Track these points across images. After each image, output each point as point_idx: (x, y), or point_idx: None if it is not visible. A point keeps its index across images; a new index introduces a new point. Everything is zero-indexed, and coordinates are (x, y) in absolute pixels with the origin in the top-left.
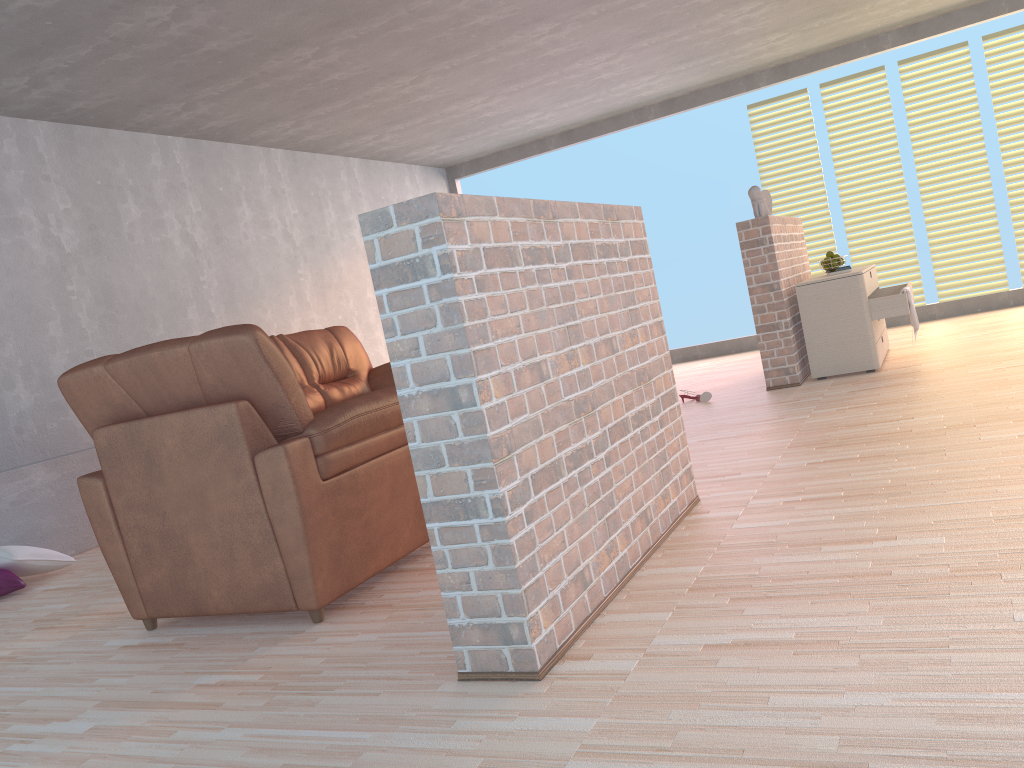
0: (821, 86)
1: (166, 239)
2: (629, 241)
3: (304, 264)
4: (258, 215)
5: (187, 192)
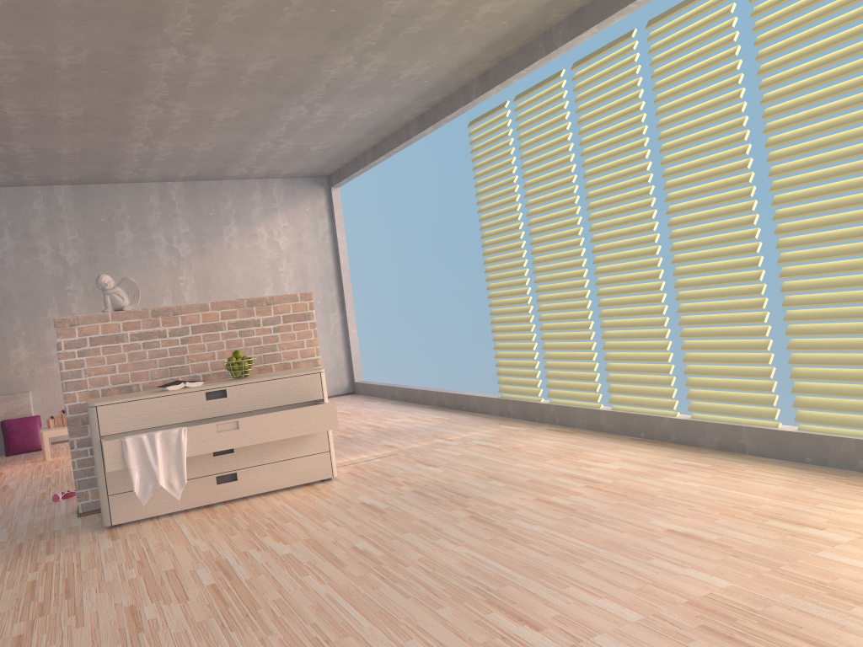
0: (514, 99)
1: None
2: None
3: (76, 281)
4: (23, 243)
5: None
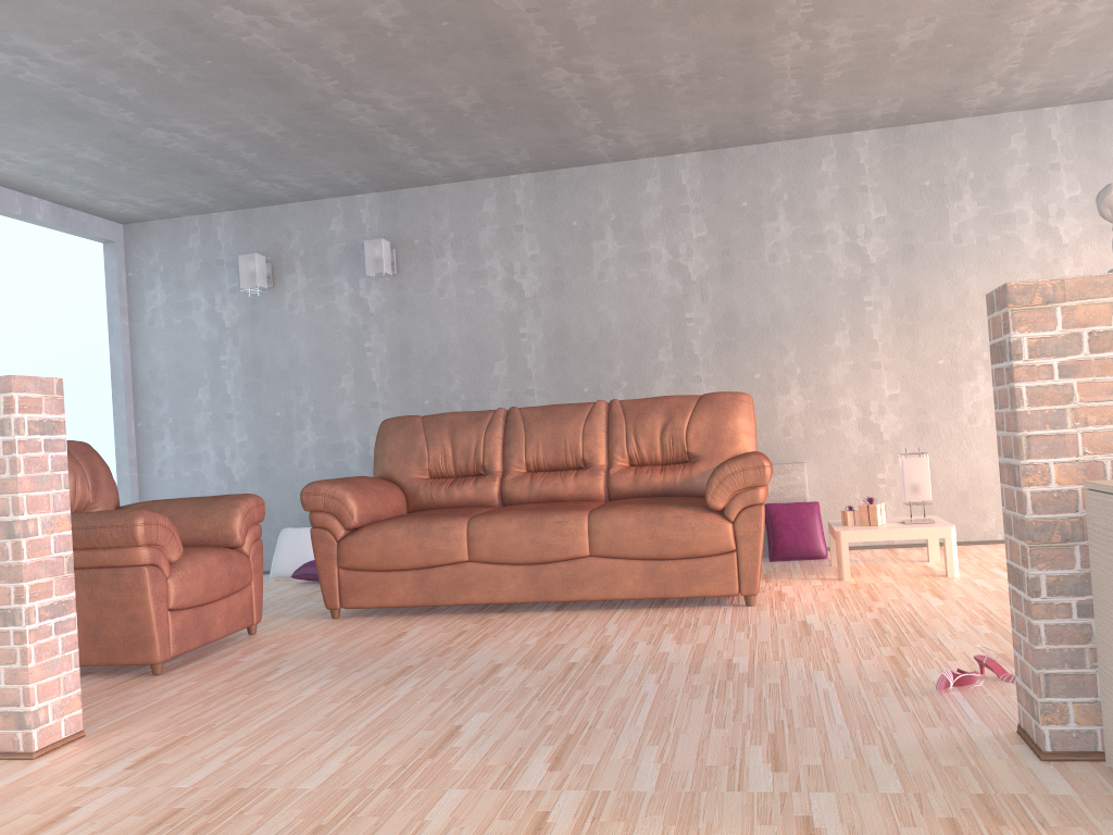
0: None
1: (646, 274)
2: None
3: (879, 287)
4: (803, 229)
5: (689, 216)
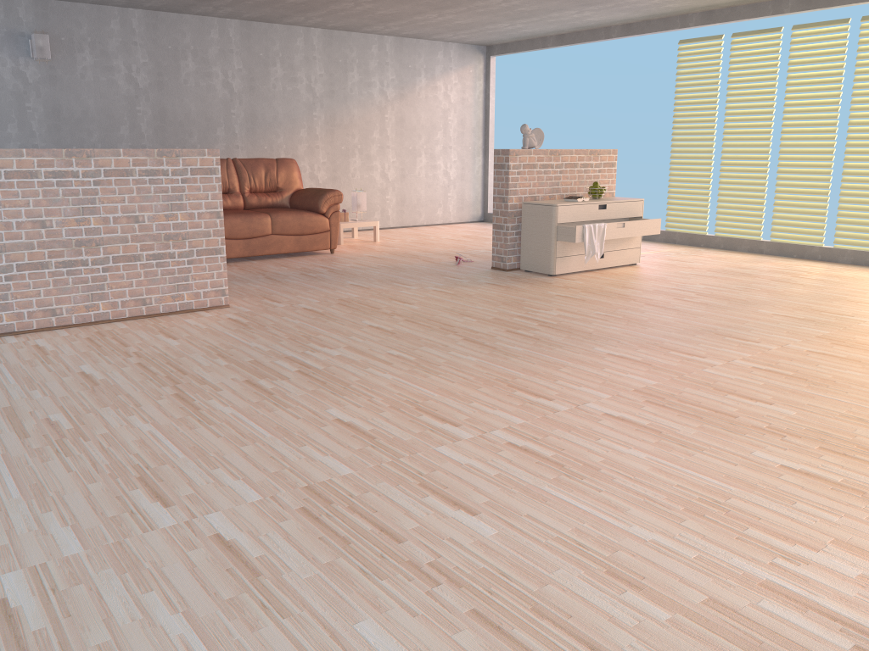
0: (732, 35)
1: (211, 84)
2: (190, 168)
3: (320, 109)
4: (288, 73)
5: (233, 55)
